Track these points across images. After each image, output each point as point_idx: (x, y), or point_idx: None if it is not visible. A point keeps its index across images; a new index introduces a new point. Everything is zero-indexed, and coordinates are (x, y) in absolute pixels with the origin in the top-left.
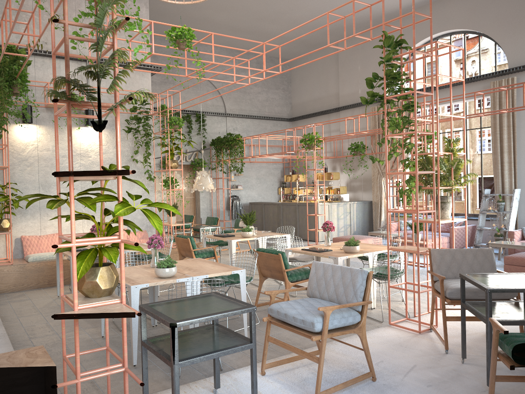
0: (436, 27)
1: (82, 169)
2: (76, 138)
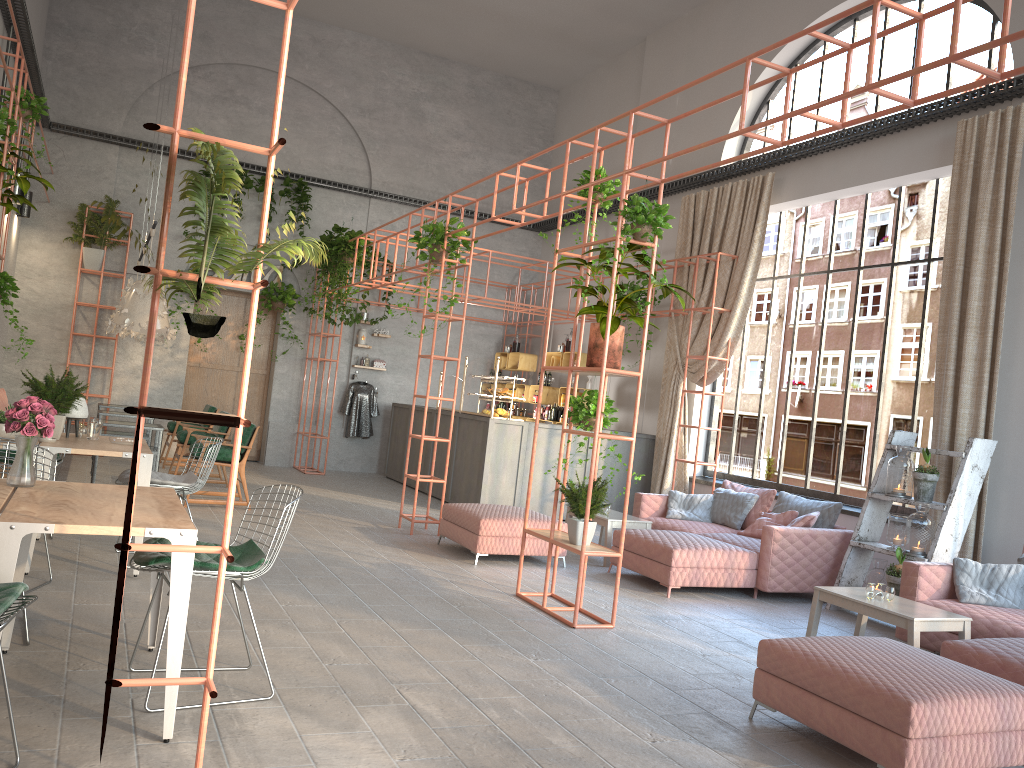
0: None
1: None
2: None
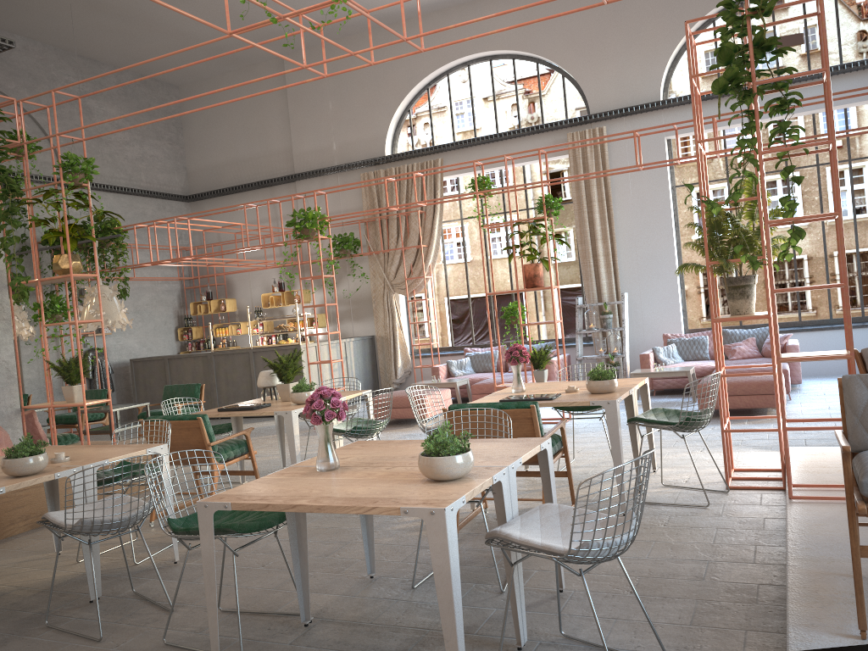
0: (469, 45)
1: None
2: None
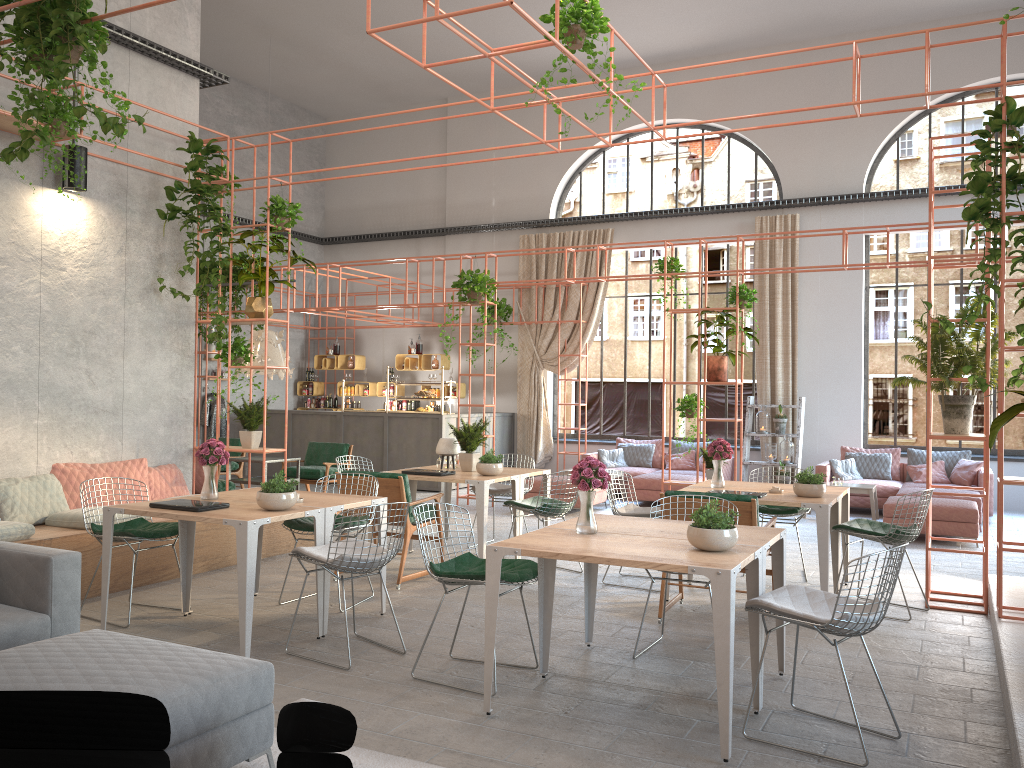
0: (656, 110)
1: (44, 298)
2: (34, 217)
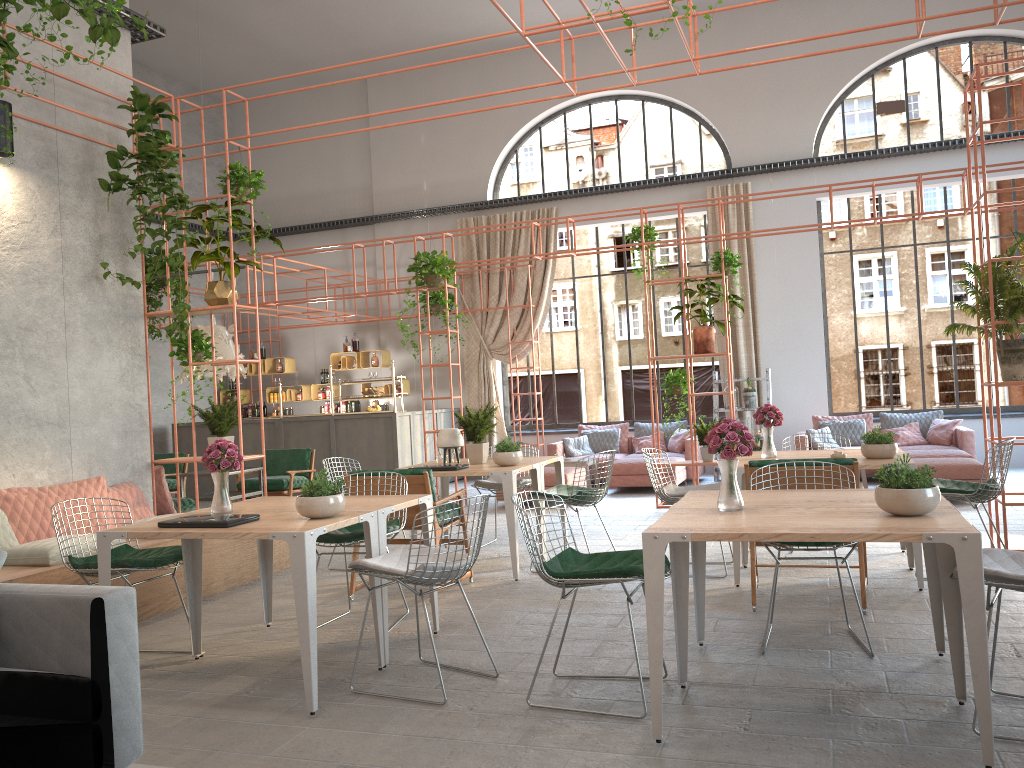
0: (594, 82)
1: None
2: None
